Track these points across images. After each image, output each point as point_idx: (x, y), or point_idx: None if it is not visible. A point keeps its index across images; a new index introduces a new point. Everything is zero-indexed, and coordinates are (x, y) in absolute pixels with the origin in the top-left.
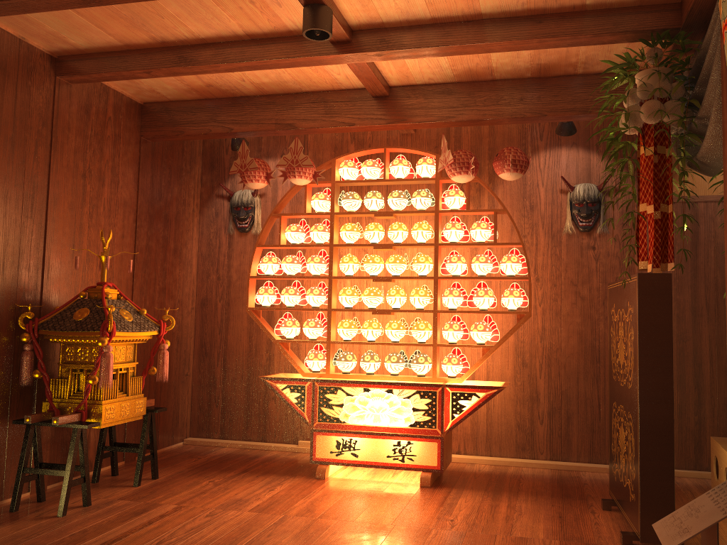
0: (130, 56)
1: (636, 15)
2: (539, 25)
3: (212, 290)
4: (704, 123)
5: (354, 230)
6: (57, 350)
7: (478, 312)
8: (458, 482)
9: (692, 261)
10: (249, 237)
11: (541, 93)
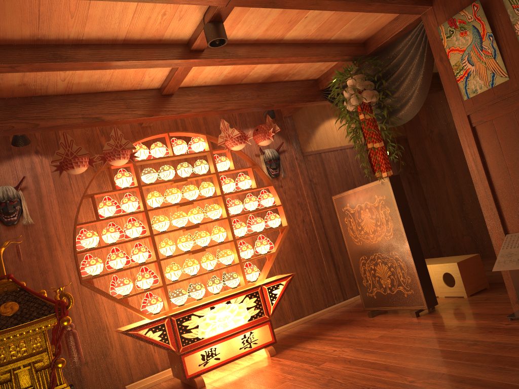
0: None
1: (348, 47)
2: (308, 49)
3: None
4: (396, 100)
5: (161, 196)
6: None
7: (260, 233)
8: (282, 346)
9: (327, 184)
10: (19, 228)
11: (267, 92)
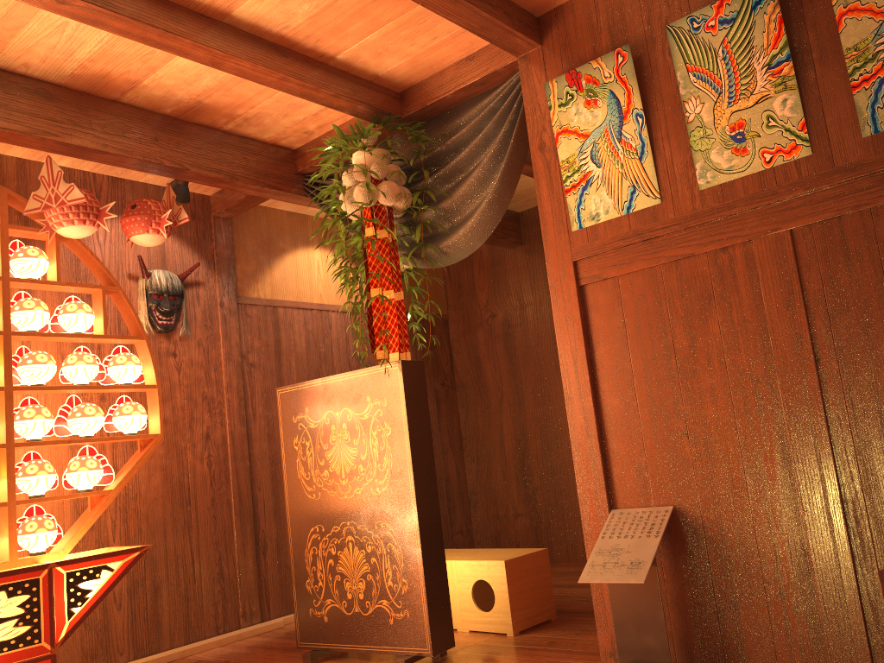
0: None
1: (369, 90)
2: (285, 59)
3: None
4: (443, 215)
5: None
6: None
7: (86, 441)
8: None
9: (277, 372)
10: None
11: (181, 139)
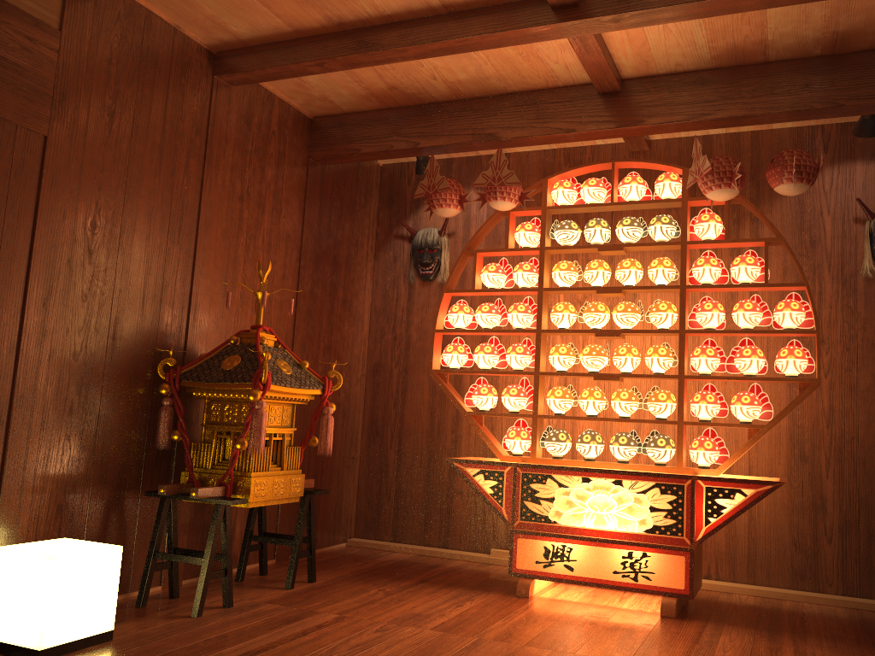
0: (300, 45)
1: None
2: None
3: (387, 353)
4: None
5: (571, 270)
6: (201, 410)
7: (742, 379)
8: (713, 615)
9: None
10: (434, 287)
11: (835, 75)
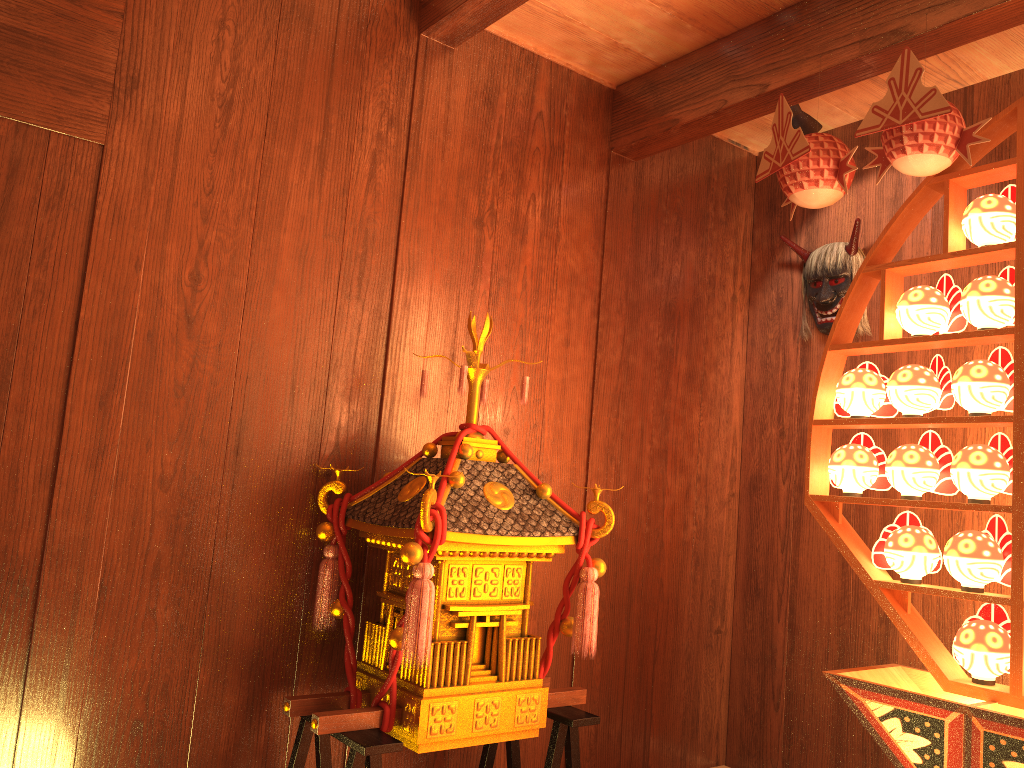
0: None
1: None
2: None
3: (769, 459)
4: None
5: None
6: None
7: None
8: None
9: None
10: None
11: None
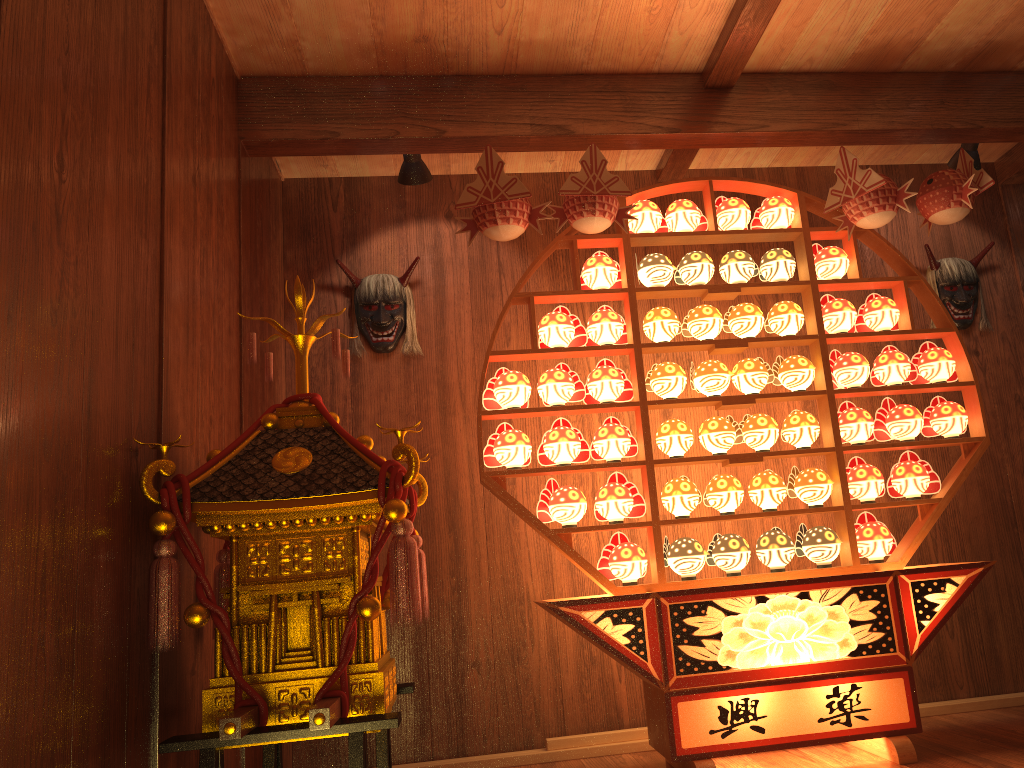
0: None
1: None
2: None
3: None
4: None
5: (675, 318)
6: None
7: (908, 444)
8: (934, 748)
9: None
10: (395, 361)
11: (968, 94)
